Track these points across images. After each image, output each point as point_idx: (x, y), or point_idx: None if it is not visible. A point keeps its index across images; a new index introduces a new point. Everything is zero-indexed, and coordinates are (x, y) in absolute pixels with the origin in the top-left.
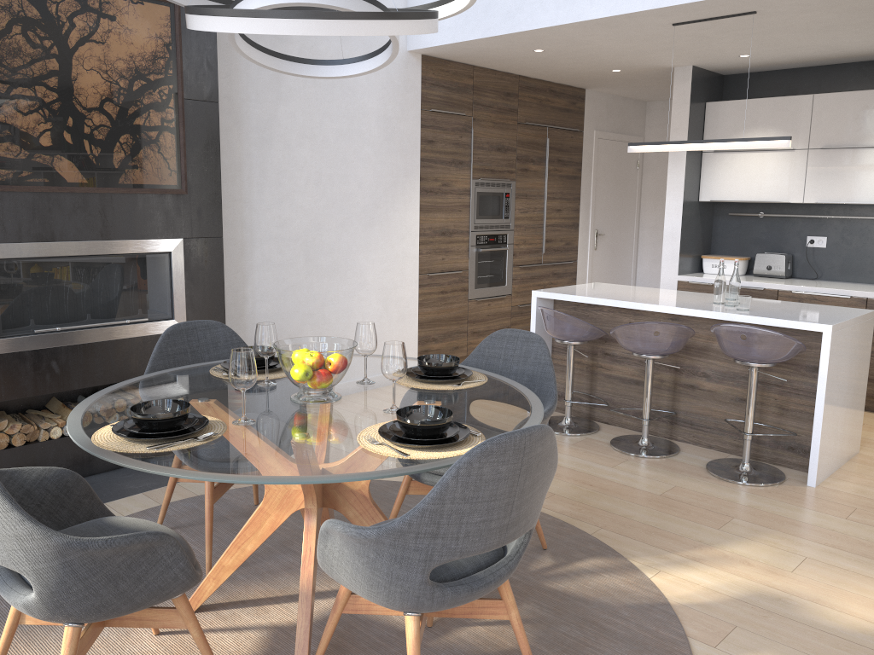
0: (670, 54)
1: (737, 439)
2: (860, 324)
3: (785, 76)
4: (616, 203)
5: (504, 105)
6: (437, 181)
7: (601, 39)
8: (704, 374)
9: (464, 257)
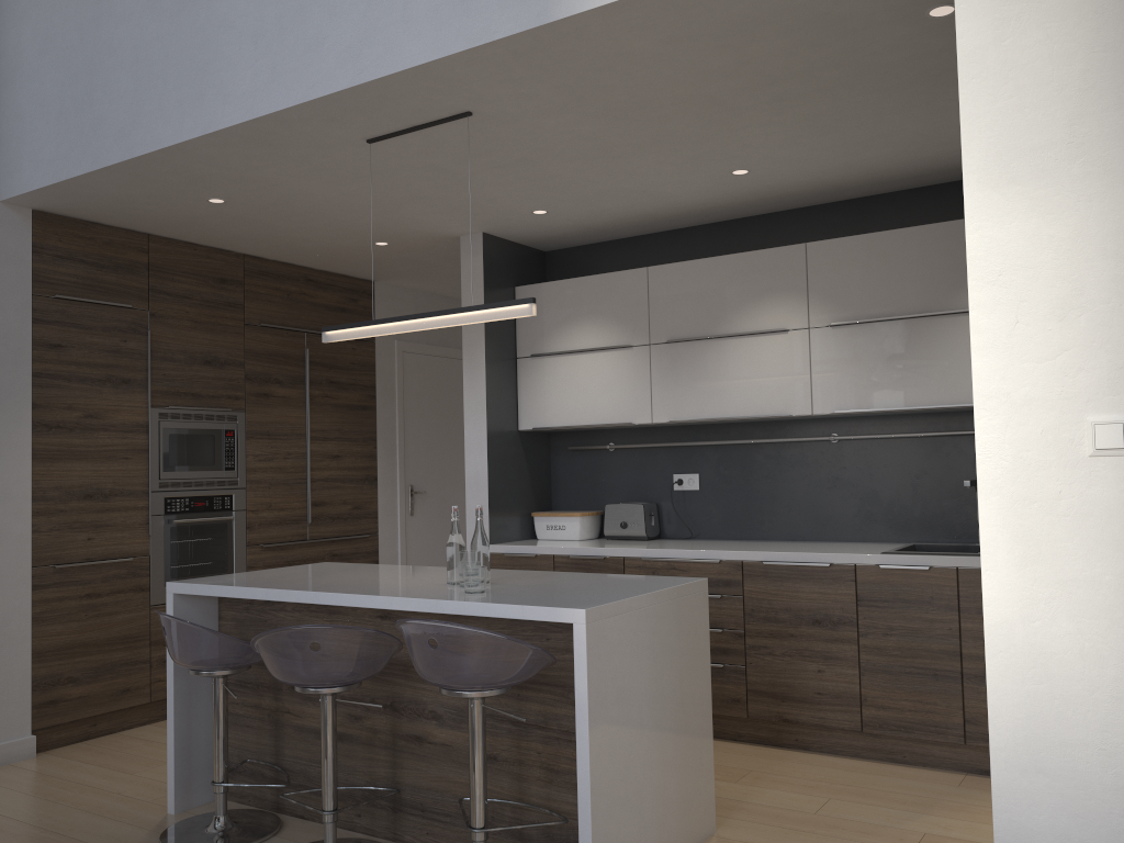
0: (428, 208)
1: (490, 834)
2: (671, 603)
3: (621, 248)
4: (445, 445)
5: (215, 296)
6: (73, 409)
7: (290, 175)
8: (434, 714)
9: (140, 535)
